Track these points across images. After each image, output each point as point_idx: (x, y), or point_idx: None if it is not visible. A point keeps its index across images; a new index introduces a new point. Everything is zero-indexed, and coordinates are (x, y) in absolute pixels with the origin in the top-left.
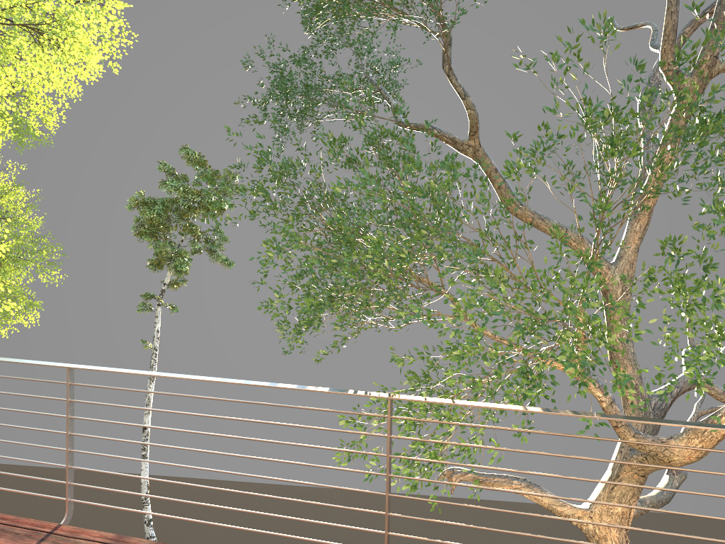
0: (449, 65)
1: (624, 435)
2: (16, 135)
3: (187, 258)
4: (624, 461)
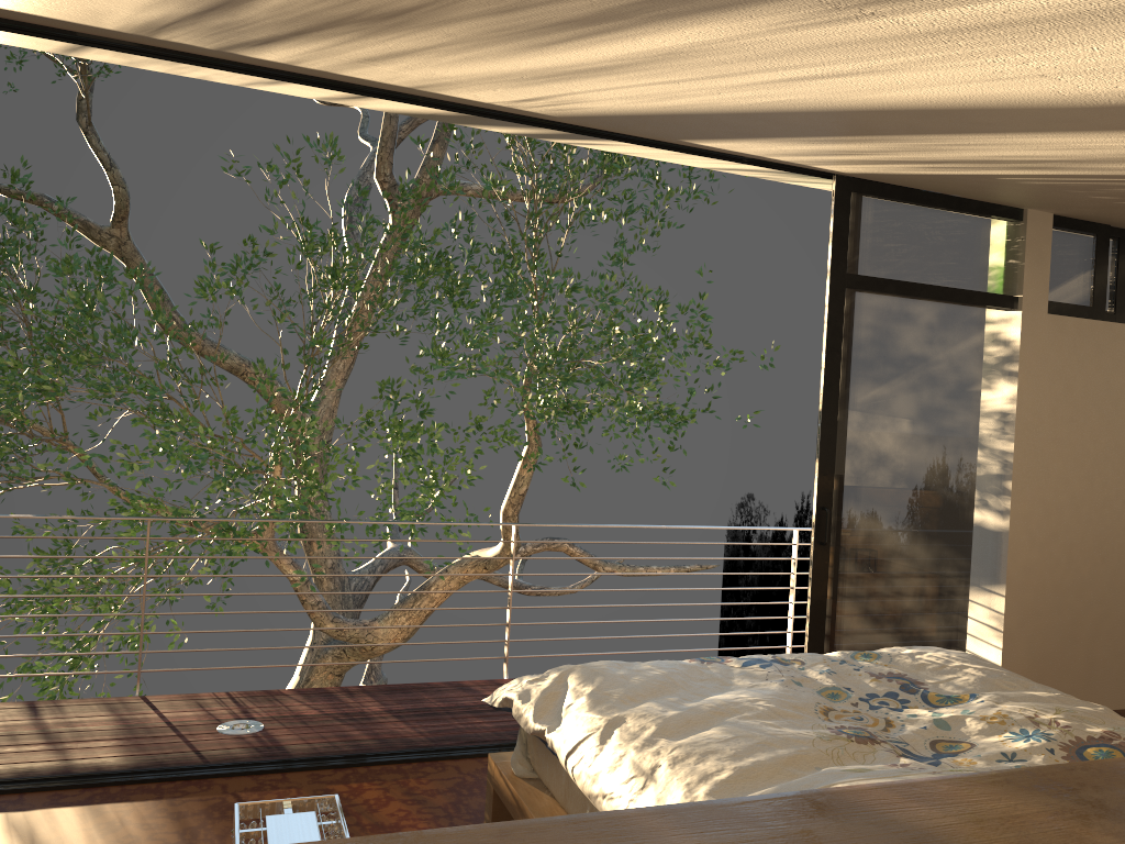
0: (90, 119)
1: (322, 621)
2: None
3: None
4: (316, 660)
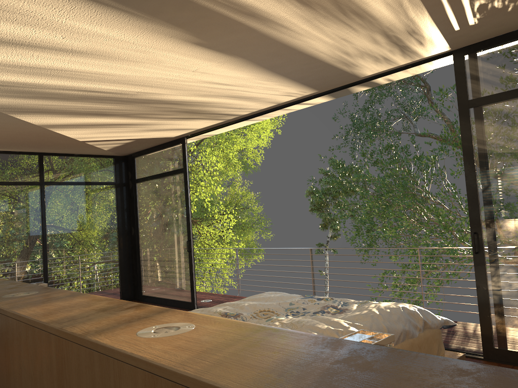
0: (430, 101)
1: None
2: (244, 169)
3: (338, 221)
4: None
